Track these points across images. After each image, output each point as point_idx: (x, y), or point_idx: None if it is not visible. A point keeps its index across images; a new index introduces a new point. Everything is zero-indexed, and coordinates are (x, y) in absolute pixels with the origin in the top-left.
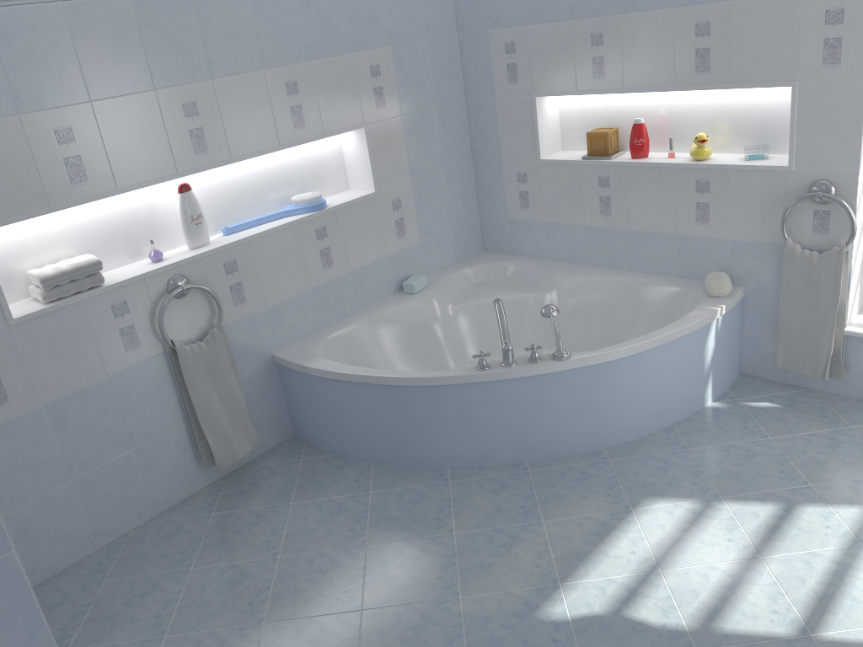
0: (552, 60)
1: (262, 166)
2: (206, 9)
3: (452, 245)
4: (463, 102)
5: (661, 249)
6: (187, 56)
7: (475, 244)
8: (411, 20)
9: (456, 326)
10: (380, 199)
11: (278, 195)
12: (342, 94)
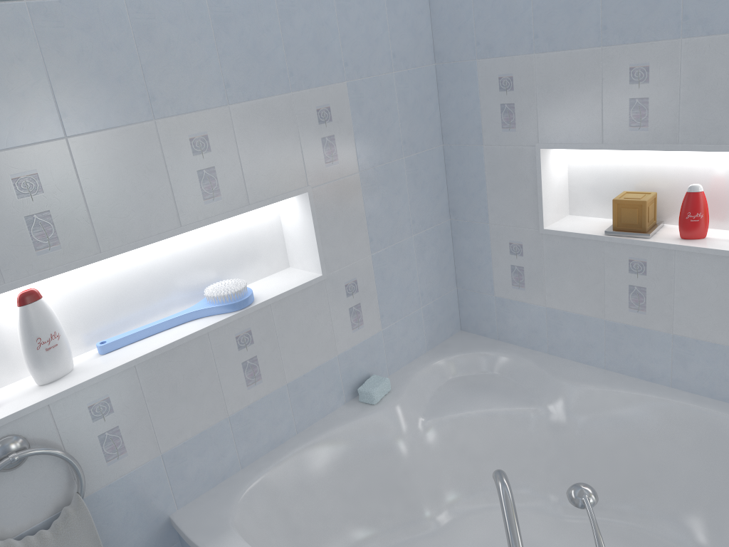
0: (567, 101)
1: (163, 248)
2: (55, 32)
3: (423, 329)
4: (440, 150)
5: (724, 367)
6: (20, 103)
7: (451, 323)
8: (375, 47)
9: (428, 449)
10: (329, 283)
11: (187, 284)
12: (277, 149)
